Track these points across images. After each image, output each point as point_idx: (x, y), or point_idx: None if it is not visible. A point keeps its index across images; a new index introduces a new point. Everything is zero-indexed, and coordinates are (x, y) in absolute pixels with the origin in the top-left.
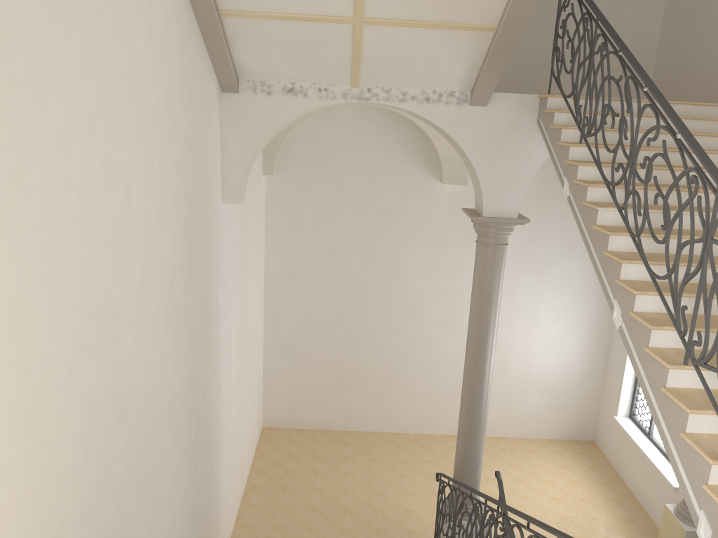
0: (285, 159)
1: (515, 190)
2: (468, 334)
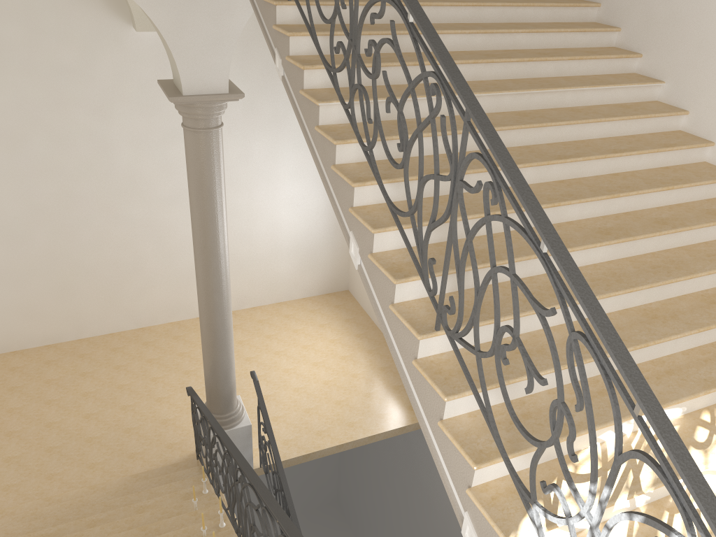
0: None
1: (220, 57)
2: (194, 238)
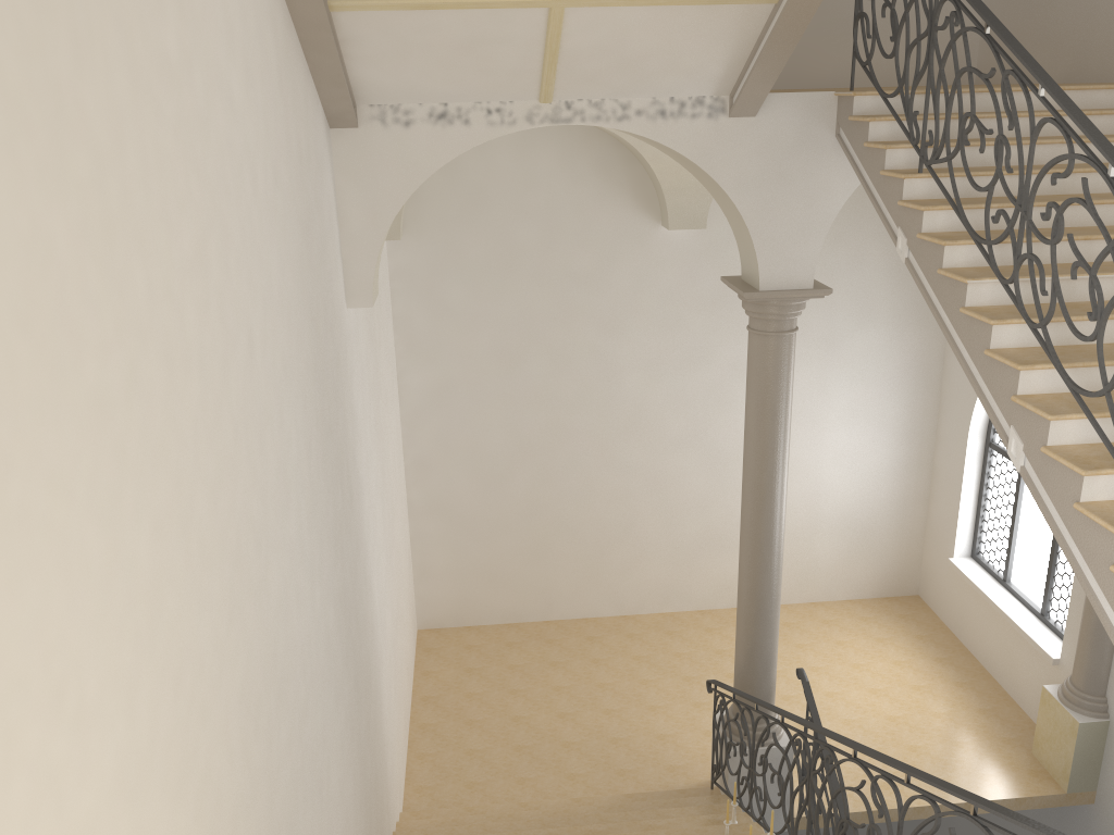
0: (415, 211)
1: (807, 246)
2: (745, 471)
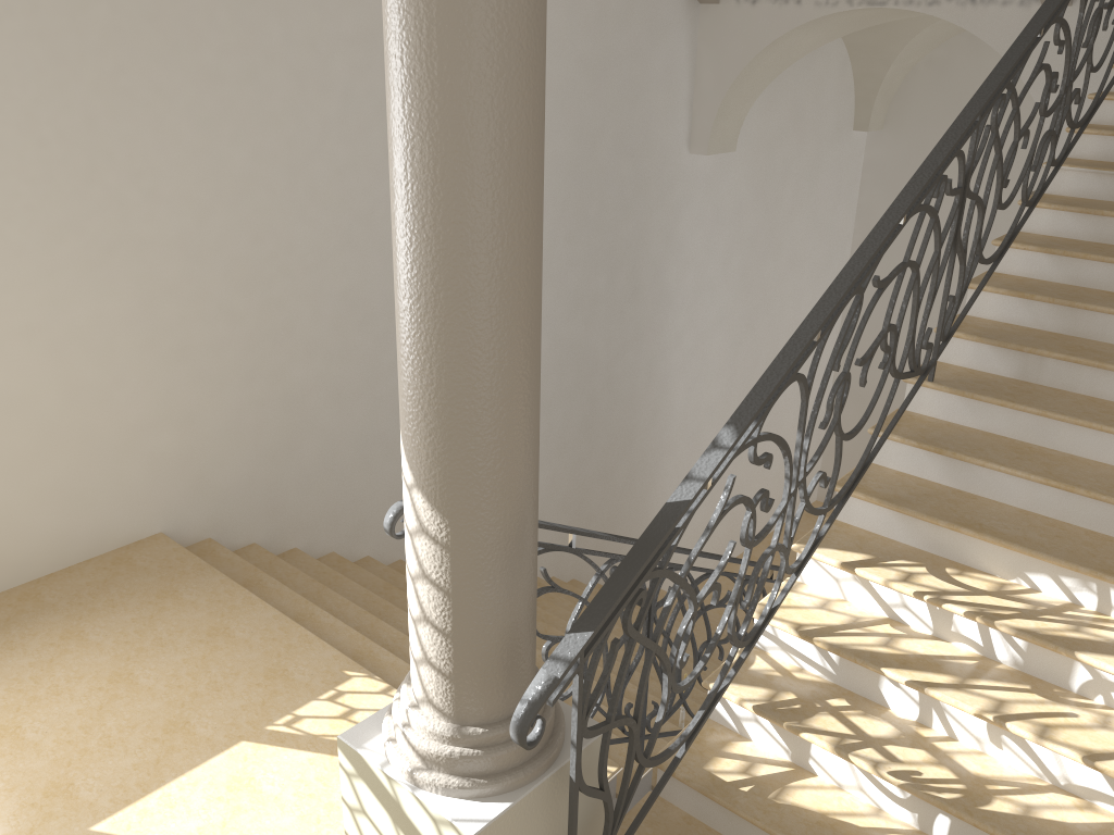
0: (898, 108)
1: None
2: None
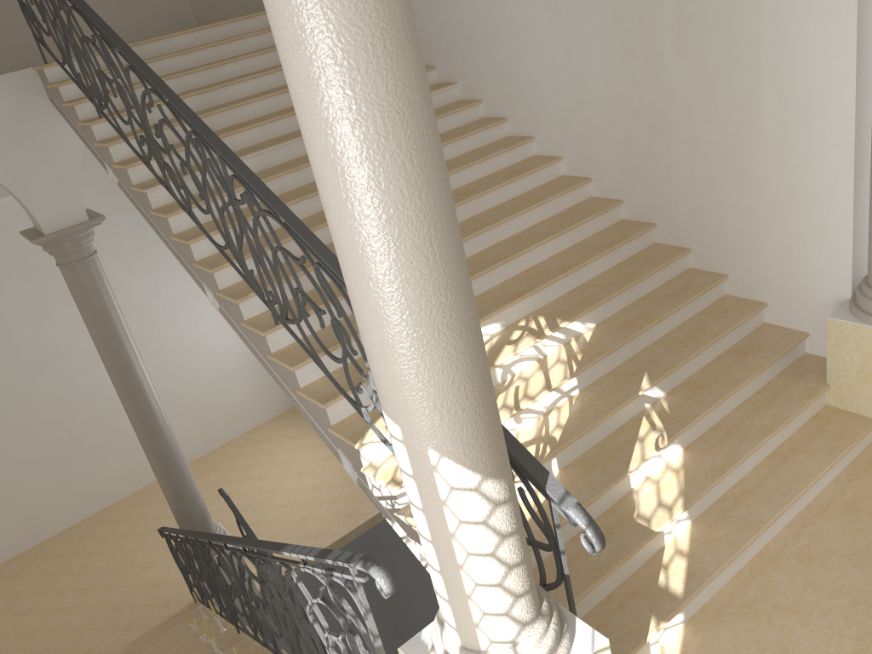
0: None
1: (69, 189)
2: (108, 370)
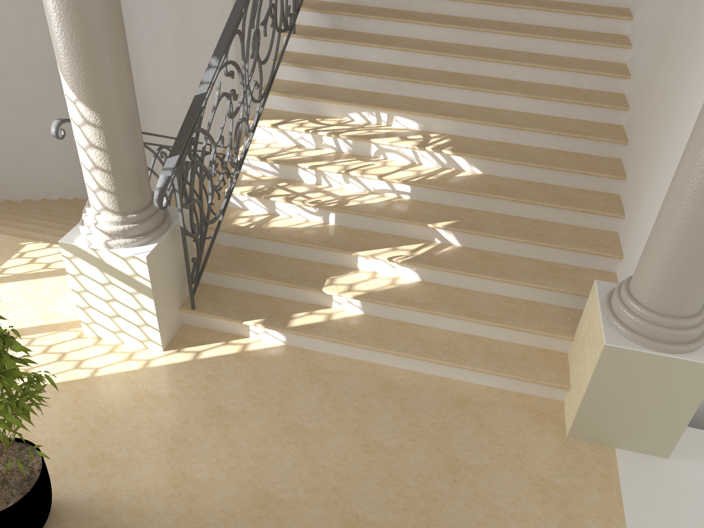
0: None
1: None
2: None
